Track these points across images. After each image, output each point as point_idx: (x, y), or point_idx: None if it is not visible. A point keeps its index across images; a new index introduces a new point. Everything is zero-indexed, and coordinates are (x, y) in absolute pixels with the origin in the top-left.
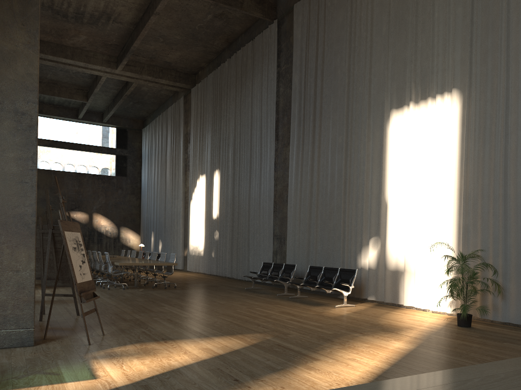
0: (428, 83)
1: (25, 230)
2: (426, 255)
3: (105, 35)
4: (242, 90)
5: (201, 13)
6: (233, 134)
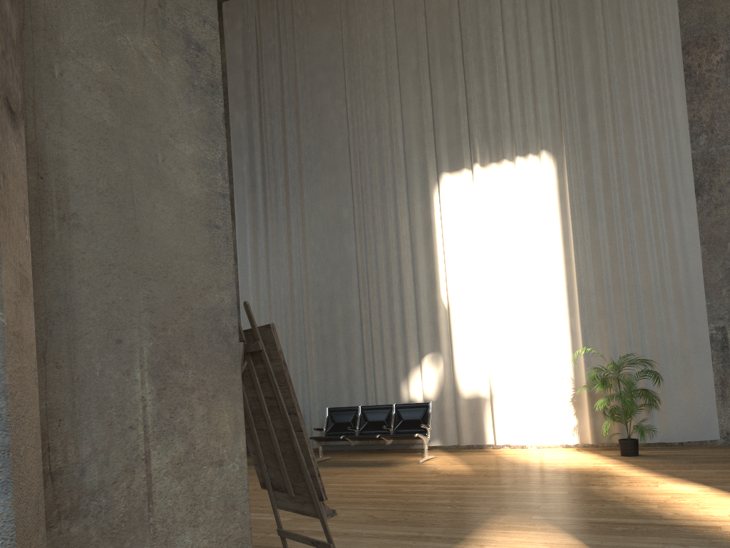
0: (501, 141)
1: (224, 351)
2: (524, 370)
3: None
4: None
5: None
6: None
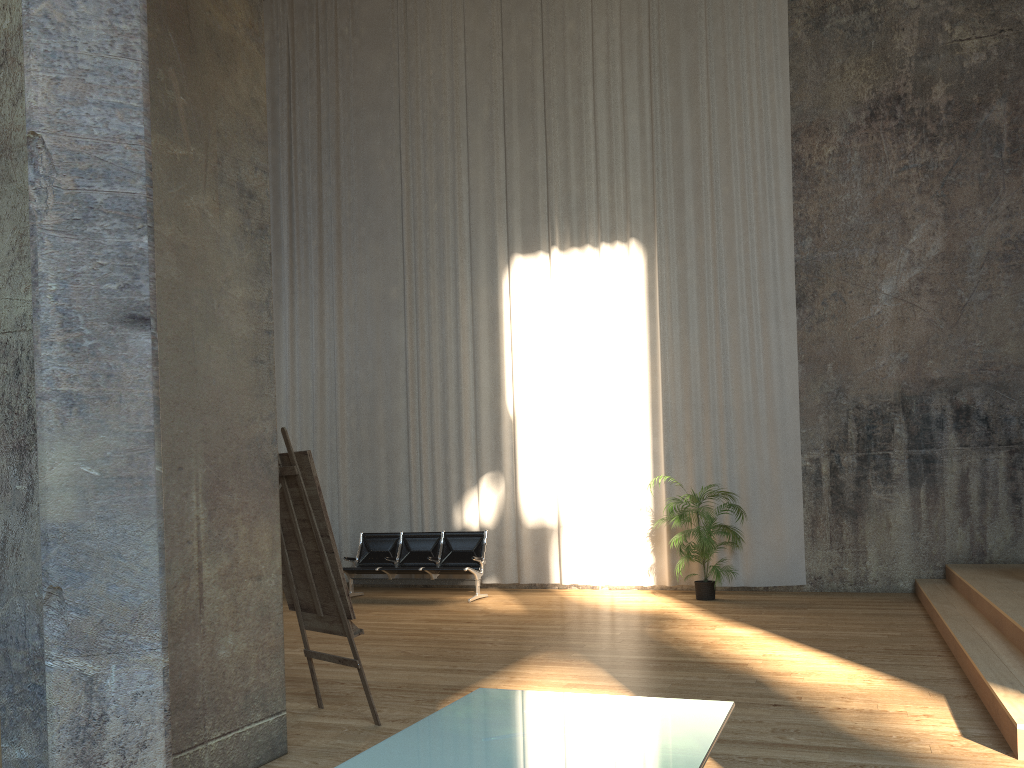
0: (585, 222)
1: (264, 477)
2: (598, 498)
3: None
4: None
5: None
6: None
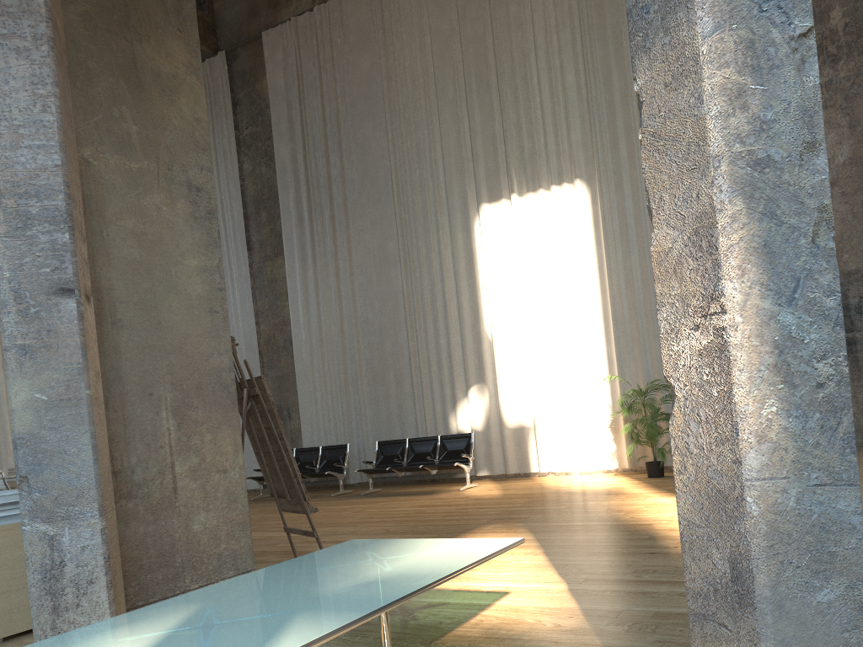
0: (537, 170)
1: (224, 397)
2: (565, 399)
3: None
4: None
5: None
6: None
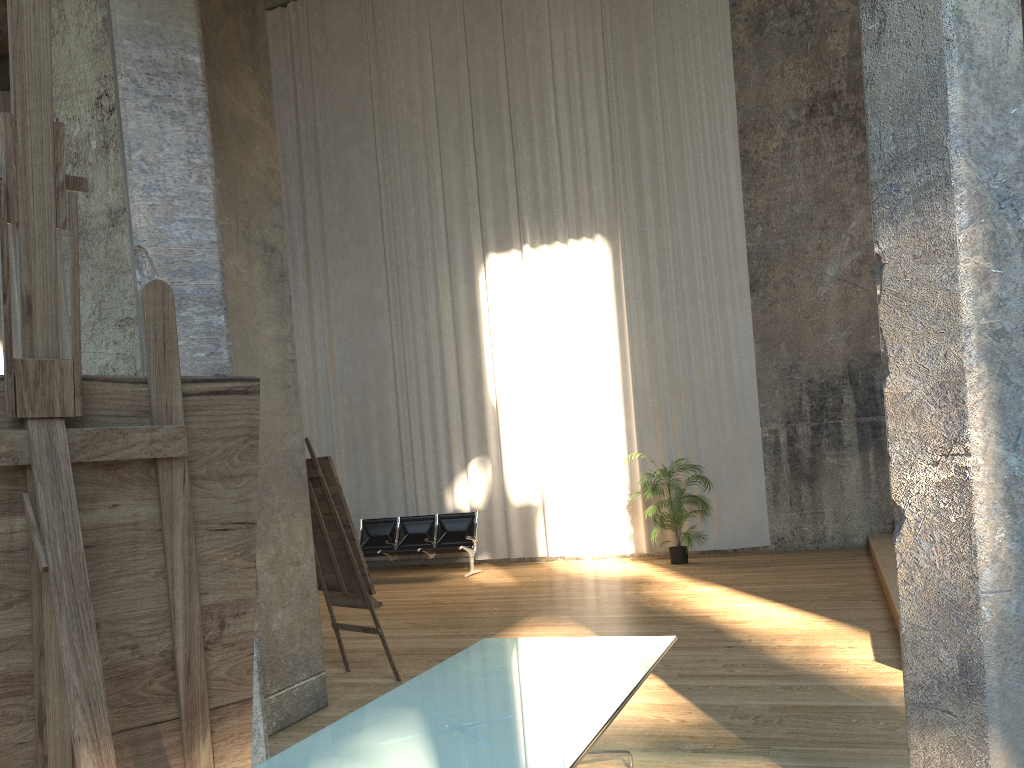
0: (553, 220)
1: (297, 481)
2: (578, 476)
3: None
4: None
5: None
6: None
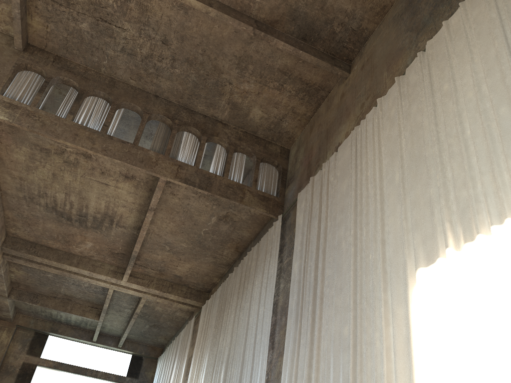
0: (473, 215)
1: None
2: None
3: (110, 242)
4: (243, 295)
5: (204, 215)
6: (227, 348)
